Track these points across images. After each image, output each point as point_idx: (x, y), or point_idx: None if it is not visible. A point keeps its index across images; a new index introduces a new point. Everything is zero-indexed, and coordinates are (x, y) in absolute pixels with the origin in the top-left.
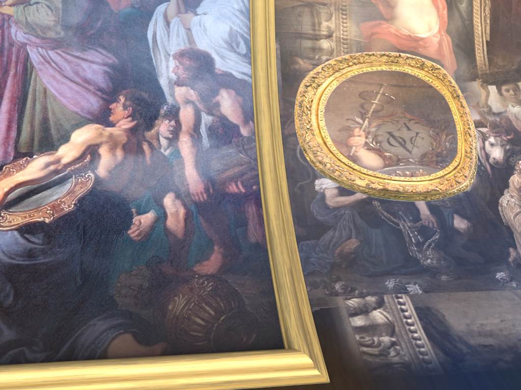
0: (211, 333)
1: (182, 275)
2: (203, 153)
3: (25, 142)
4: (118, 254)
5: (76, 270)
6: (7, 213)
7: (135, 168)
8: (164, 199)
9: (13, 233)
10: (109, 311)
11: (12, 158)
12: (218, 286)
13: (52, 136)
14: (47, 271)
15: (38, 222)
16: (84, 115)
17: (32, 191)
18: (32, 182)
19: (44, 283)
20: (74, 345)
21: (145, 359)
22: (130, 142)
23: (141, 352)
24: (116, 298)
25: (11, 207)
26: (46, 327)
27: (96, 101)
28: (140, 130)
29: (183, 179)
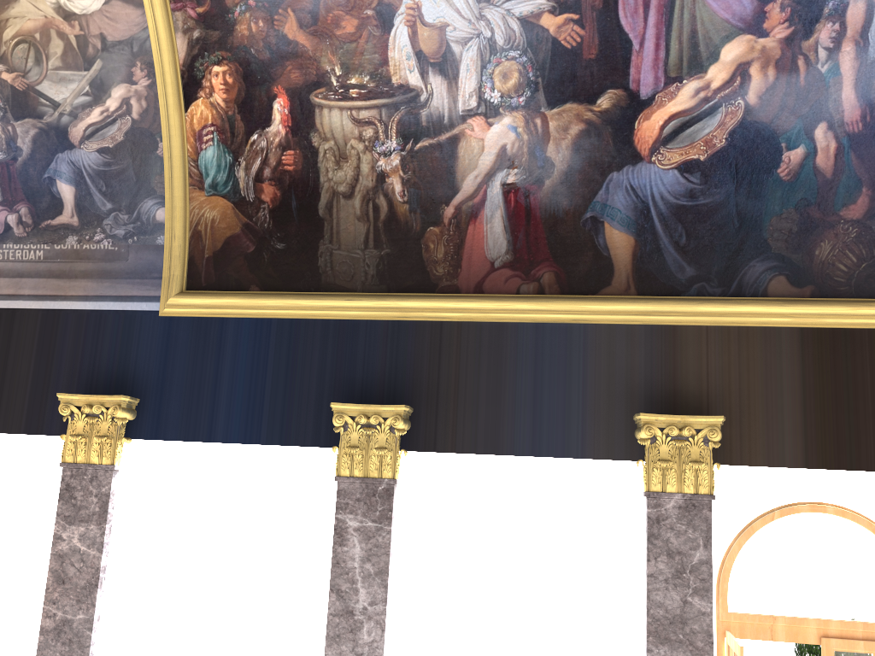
0: (852, 280)
1: (828, 220)
2: (867, 67)
3: (673, 65)
4: (769, 196)
5: (732, 212)
6: (665, 150)
7: (787, 92)
8: (814, 131)
9: (674, 172)
10: (764, 253)
11: (663, 85)
12: (862, 233)
13: (700, 54)
14: (708, 213)
15: (693, 160)
16: (735, 23)
17: (684, 125)
18: (683, 113)
19: (707, 225)
20: (740, 283)
21: (802, 303)
22: (784, 57)
23: (793, 292)
24: (769, 241)
25: (668, 144)
26: (716, 266)
27: (750, 3)
28: (797, 39)
29: (838, 104)
